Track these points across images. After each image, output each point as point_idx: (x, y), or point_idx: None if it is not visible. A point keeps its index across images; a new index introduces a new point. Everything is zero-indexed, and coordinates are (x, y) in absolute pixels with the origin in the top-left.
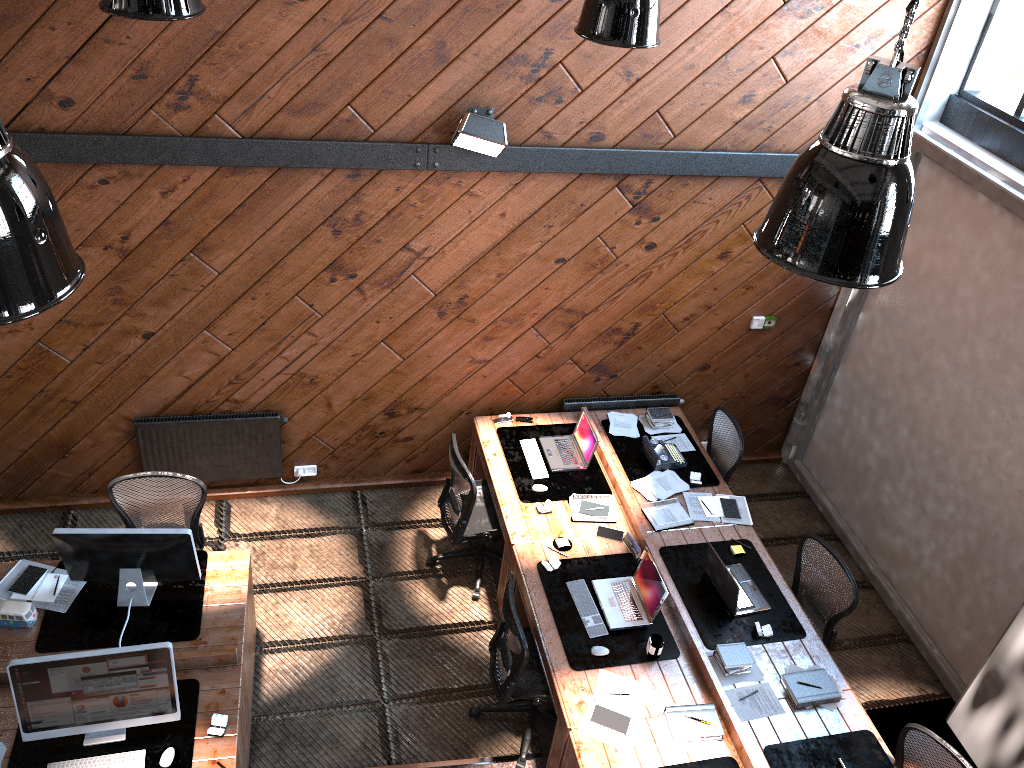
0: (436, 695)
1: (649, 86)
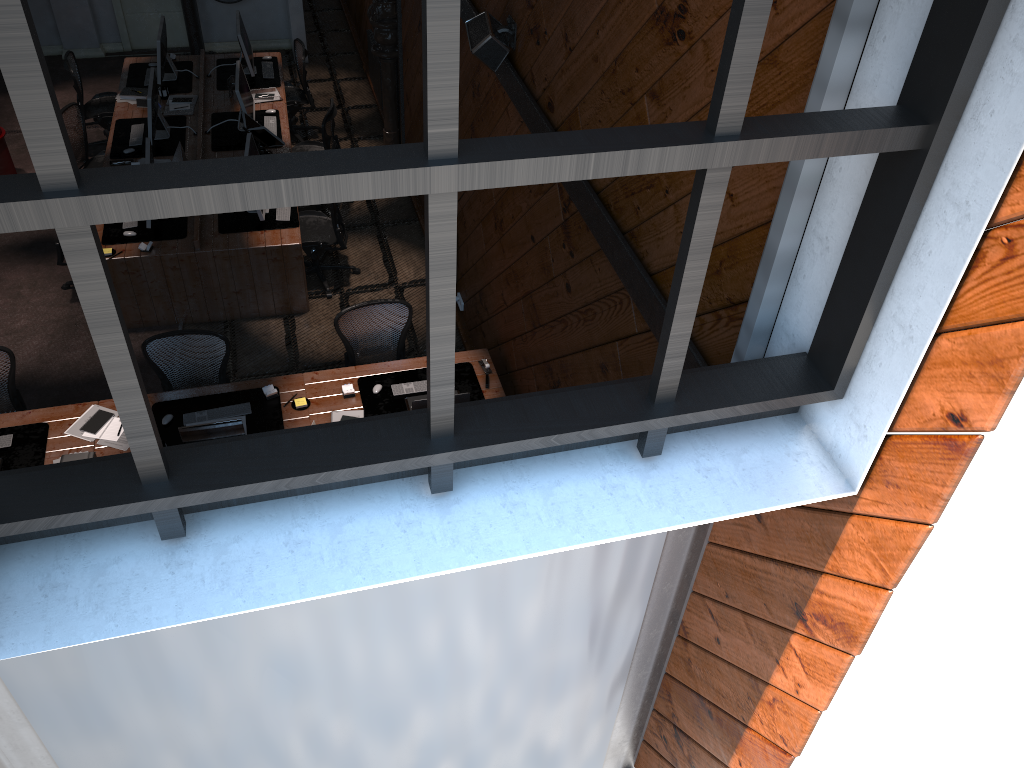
0: None
1: (575, 65)
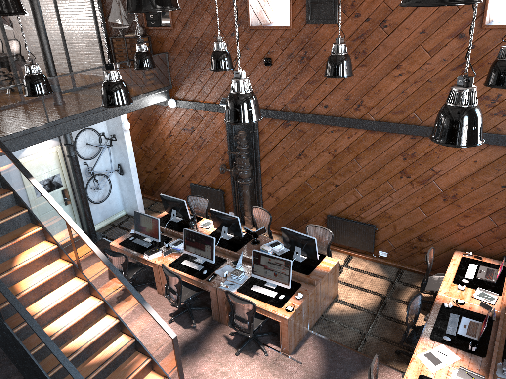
0: (387, 340)
1: None
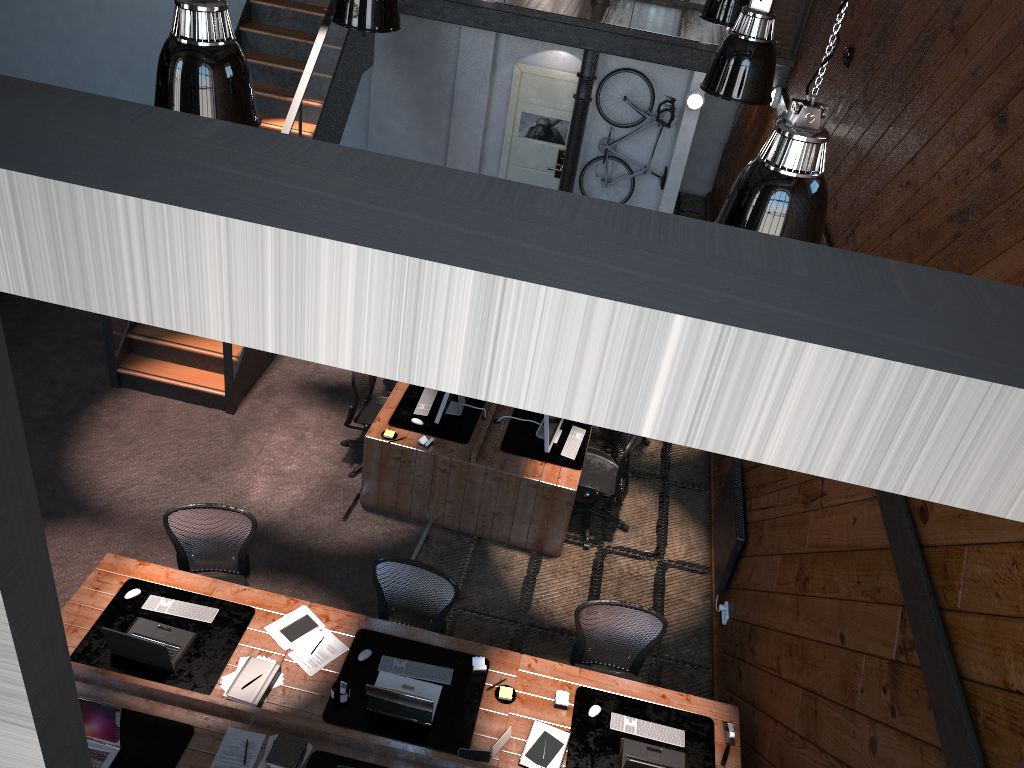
0: None
1: None
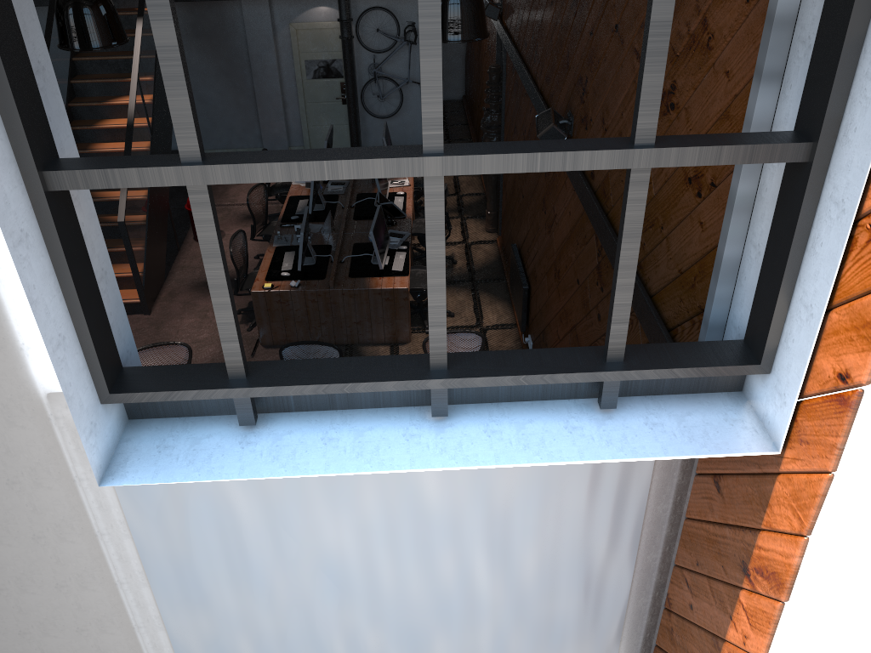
0: None
1: None
